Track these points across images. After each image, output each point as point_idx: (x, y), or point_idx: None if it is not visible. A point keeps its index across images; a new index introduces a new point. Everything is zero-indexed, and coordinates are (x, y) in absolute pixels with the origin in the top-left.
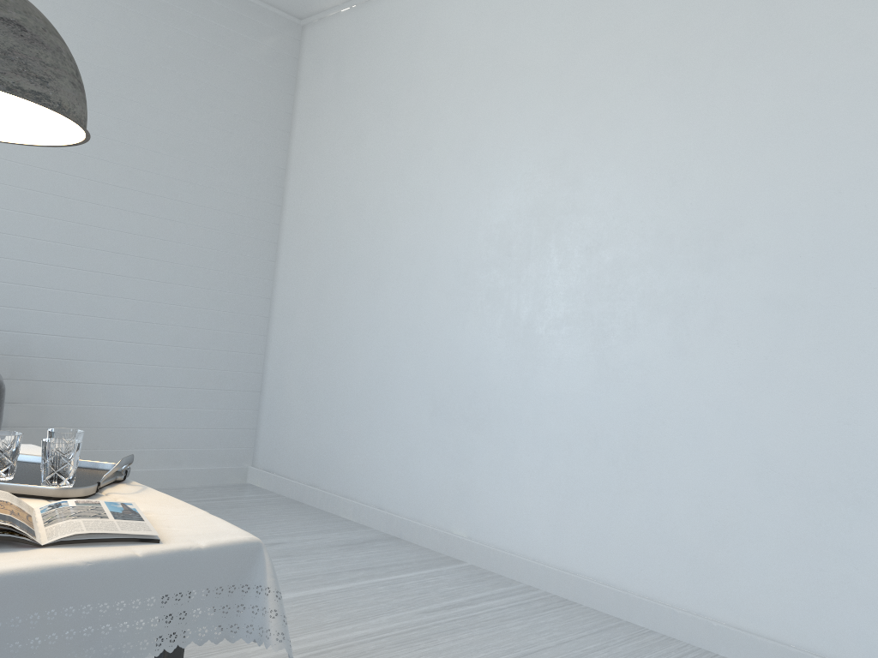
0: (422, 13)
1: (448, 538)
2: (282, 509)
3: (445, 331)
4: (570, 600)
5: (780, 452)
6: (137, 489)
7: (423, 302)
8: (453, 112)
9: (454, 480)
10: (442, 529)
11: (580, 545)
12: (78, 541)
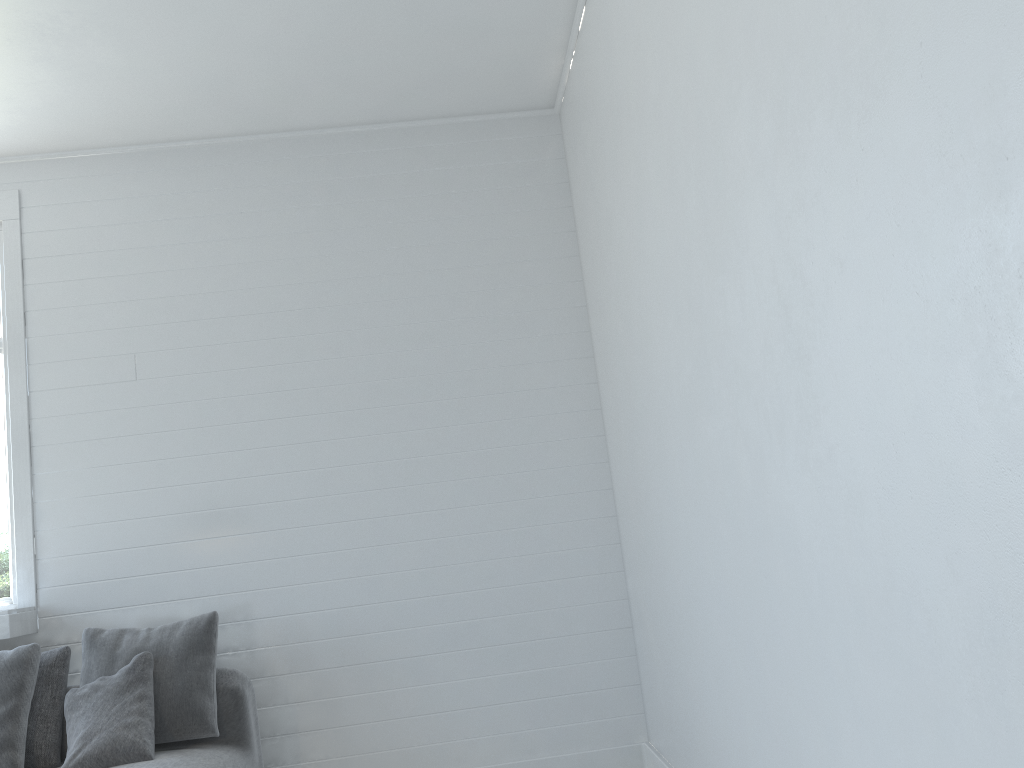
0: (604, 6)
1: None
2: None
3: (721, 497)
4: None
5: None
6: None
7: (696, 452)
8: (650, 124)
9: None
10: None
11: None
12: None
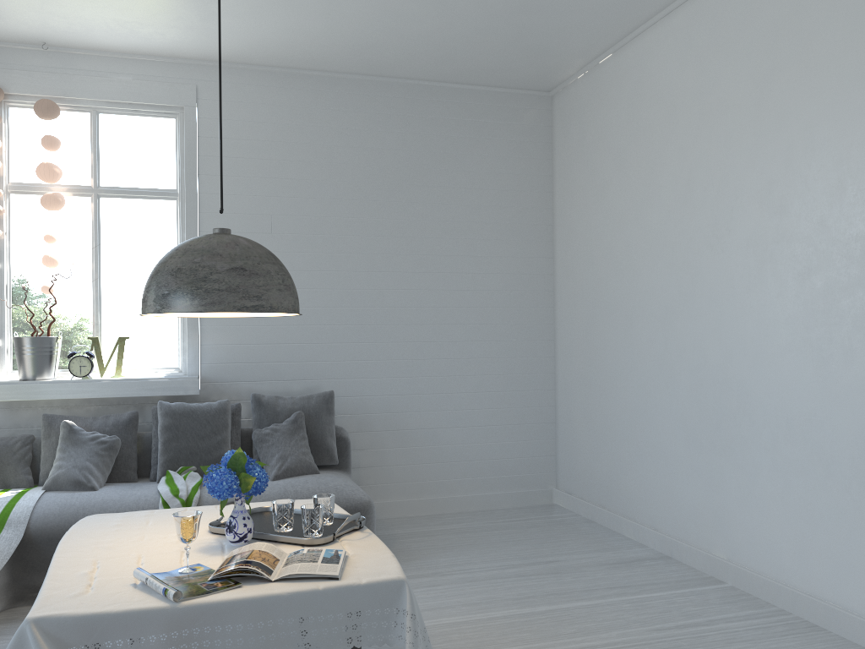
0: (638, 68)
1: (710, 559)
2: (573, 528)
3: (687, 362)
4: (821, 626)
5: None
6: (363, 536)
7: (668, 337)
8: (672, 156)
9: (710, 504)
10: (704, 550)
11: (825, 572)
12: (291, 578)
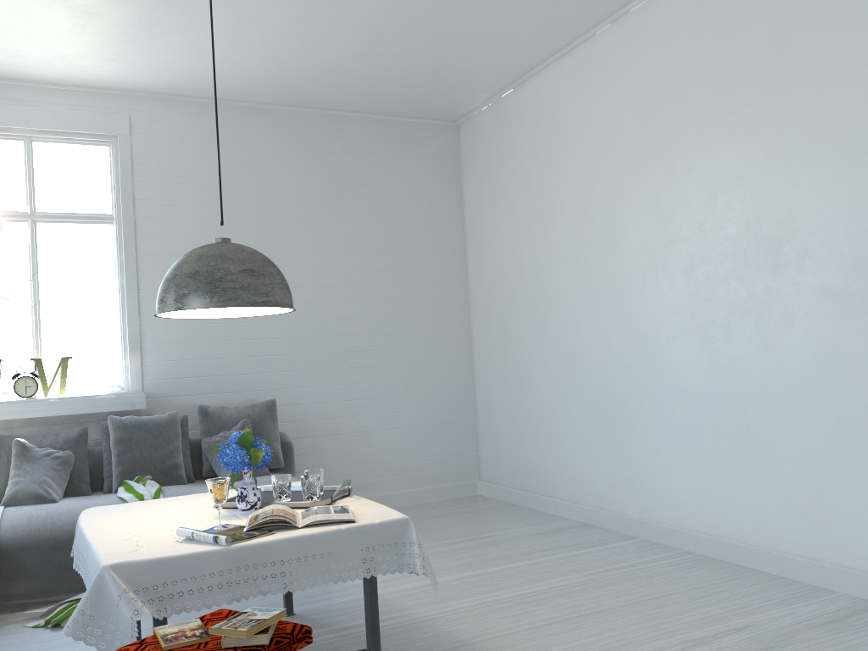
0: (537, 101)
1: (624, 520)
2: (500, 511)
3: (595, 353)
4: (719, 559)
5: (853, 418)
6: (355, 499)
7: (577, 332)
8: (572, 177)
9: (622, 472)
10: (619, 513)
11: (720, 513)
12: (315, 524)
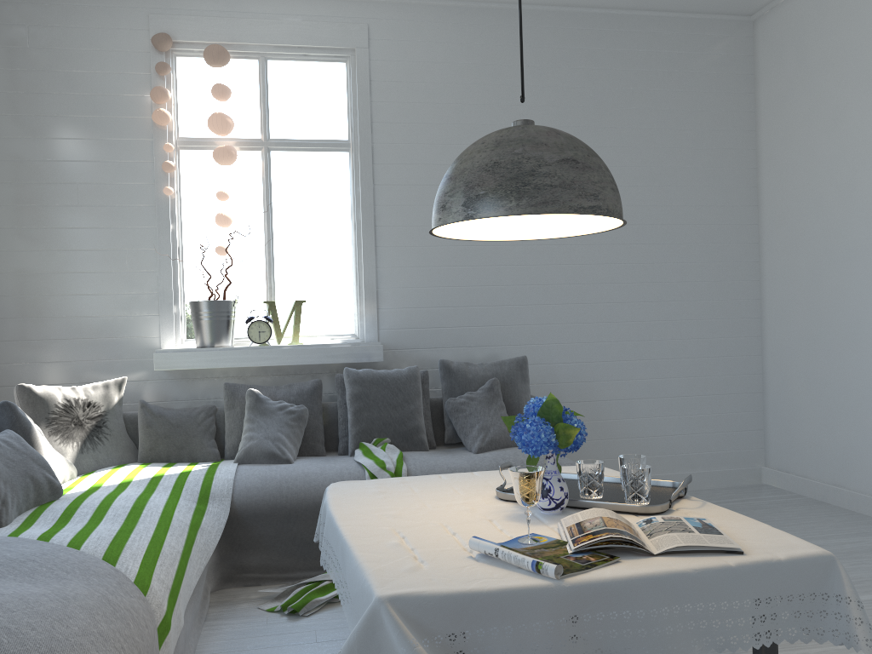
0: None
1: None
2: (807, 510)
3: None
4: None
5: None
6: (698, 504)
7: None
8: None
9: None
10: None
11: None
12: (680, 552)
